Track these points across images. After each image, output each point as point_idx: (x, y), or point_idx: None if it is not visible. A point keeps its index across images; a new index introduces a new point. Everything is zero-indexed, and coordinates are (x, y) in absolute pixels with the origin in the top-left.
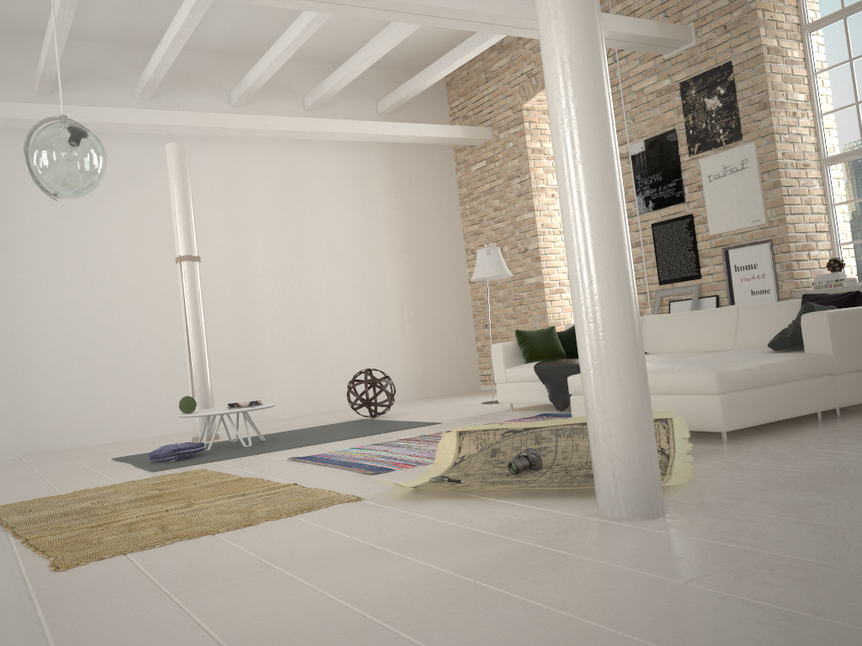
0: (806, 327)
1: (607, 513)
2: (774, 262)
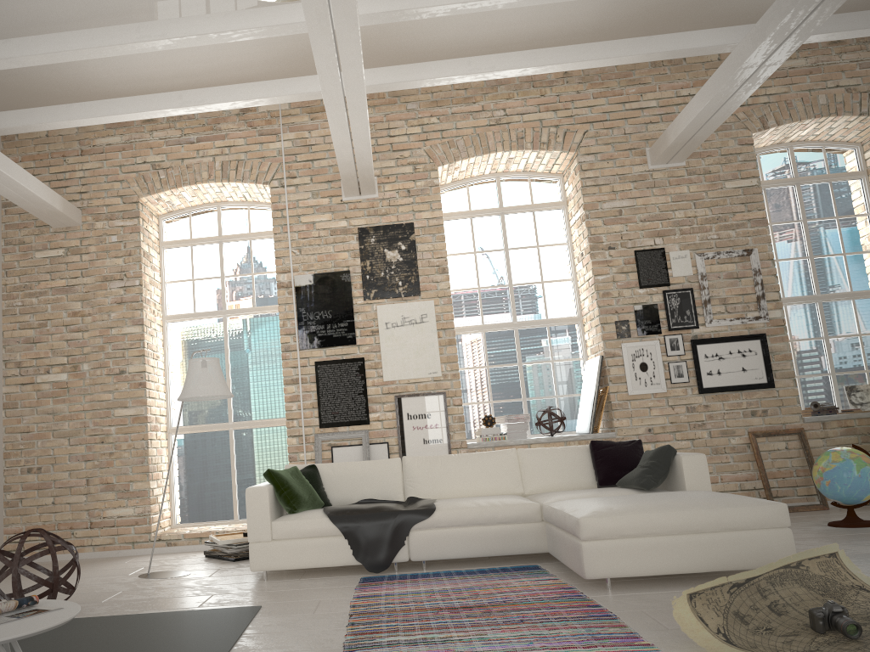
0: (687, 467)
1: None
2: (447, 413)
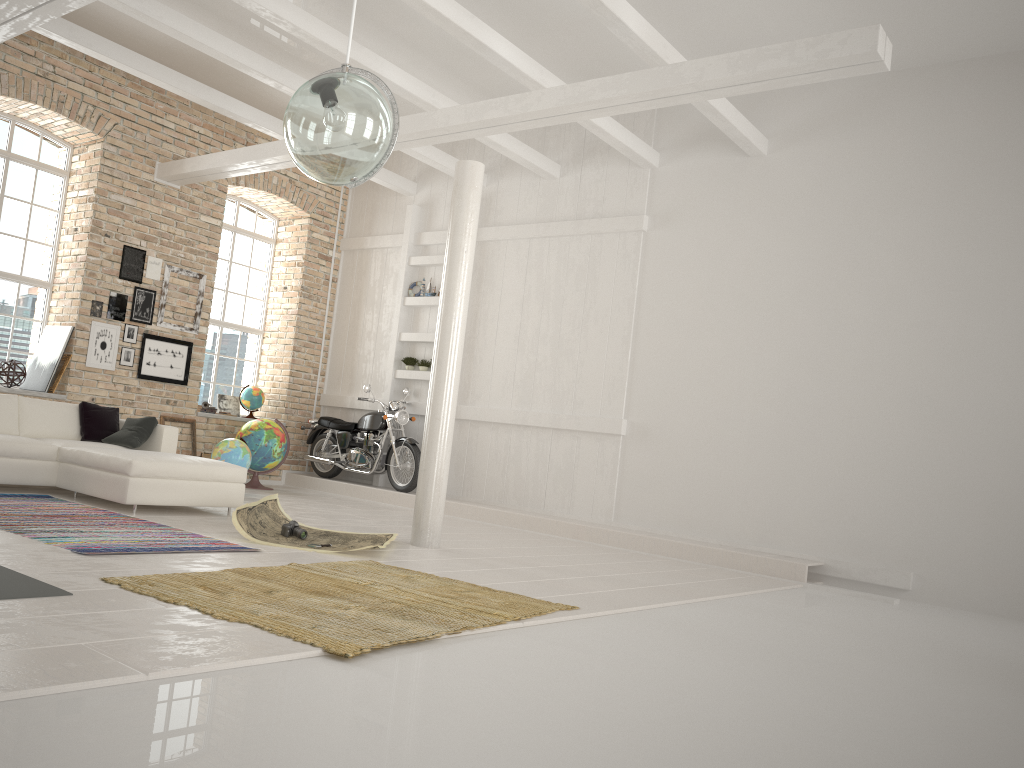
0: (166, 435)
1: (436, 545)
2: None
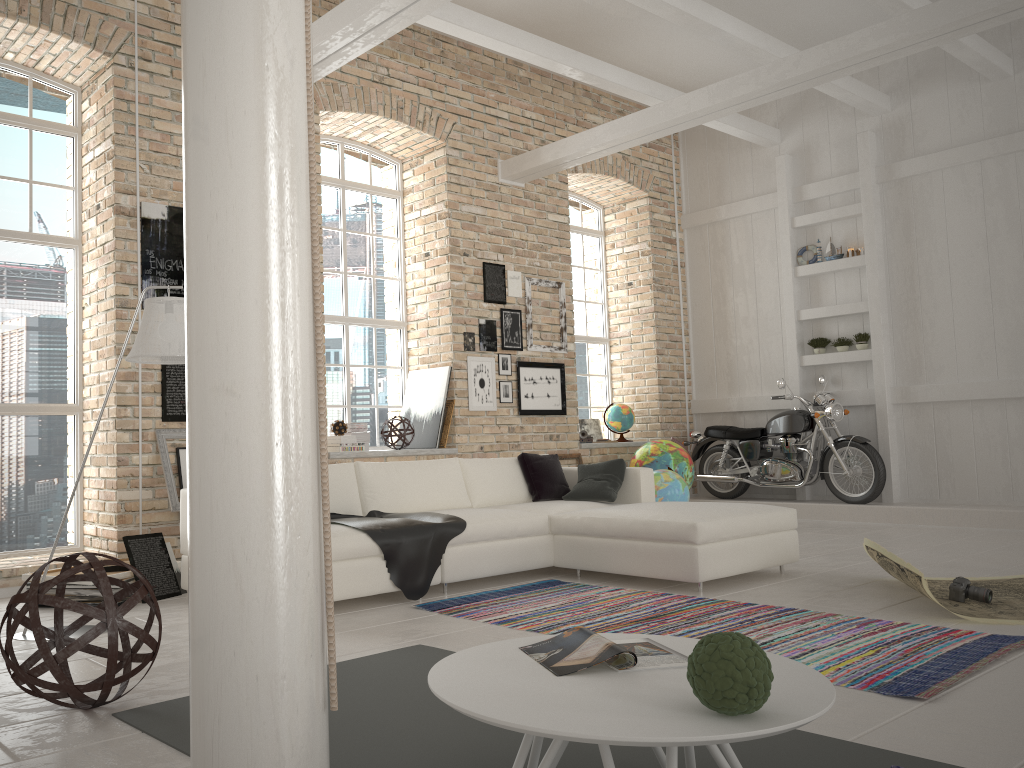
0: (643, 480)
1: None
2: None
